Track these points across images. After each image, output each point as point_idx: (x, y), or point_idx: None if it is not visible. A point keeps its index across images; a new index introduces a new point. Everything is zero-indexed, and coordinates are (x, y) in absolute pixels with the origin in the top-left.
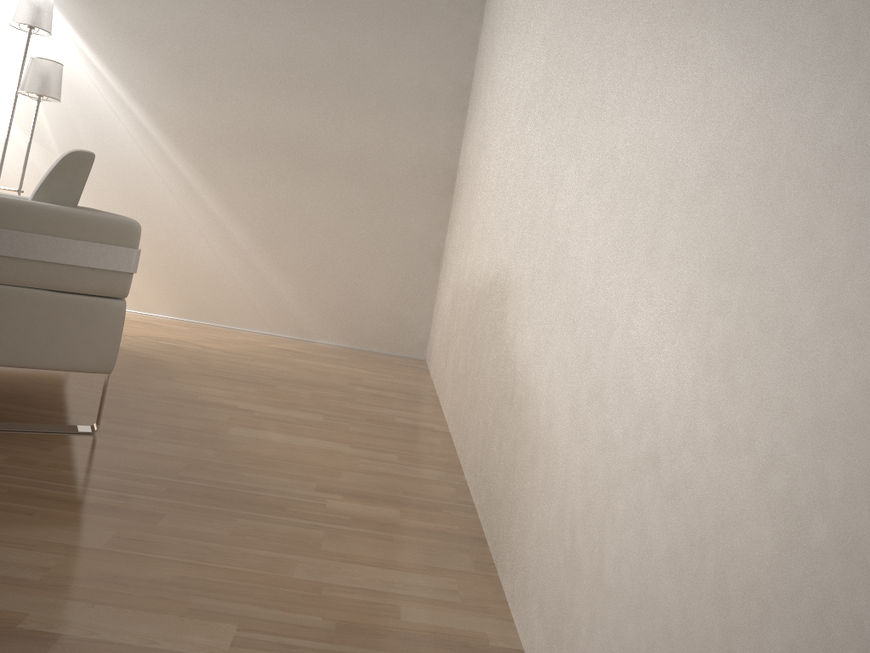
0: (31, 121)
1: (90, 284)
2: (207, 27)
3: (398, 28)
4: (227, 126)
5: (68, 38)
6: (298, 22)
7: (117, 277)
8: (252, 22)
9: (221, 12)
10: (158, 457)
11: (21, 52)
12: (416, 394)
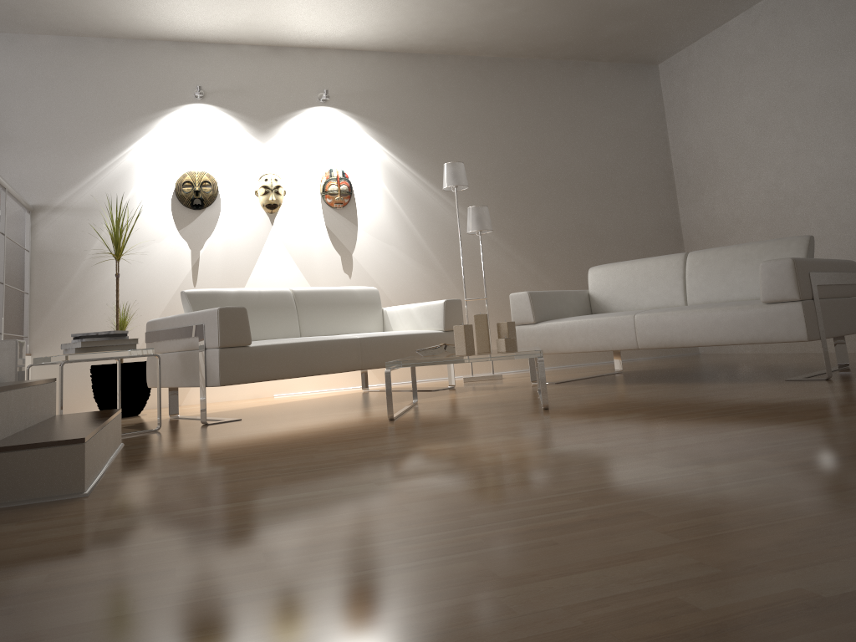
0: (421, 253)
1: None
2: (513, 164)
3: (622, 142)
4: (543, 228)
5: (428, 190)
6: (565, 150)
7: None
8: (539, 155)
9: (518, 152)
10: None
11: (401, 206)
12: (791, 354)
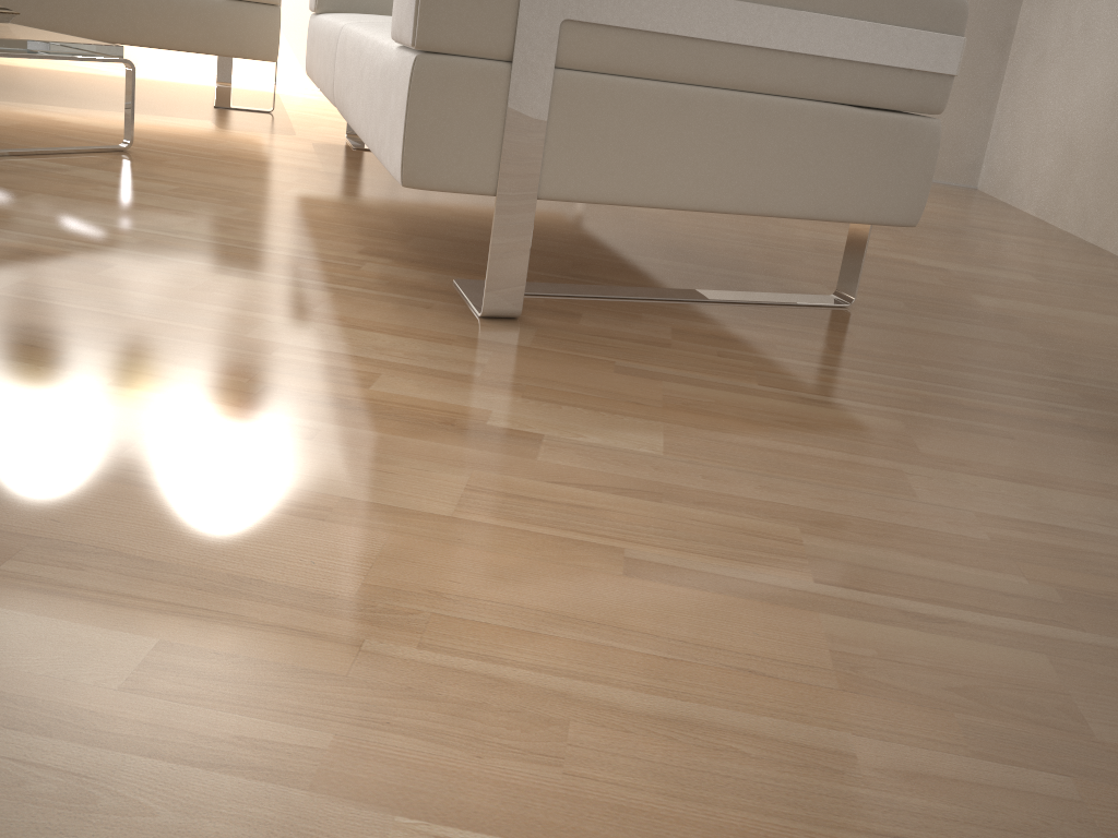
0: None
1: (904, 95)
2: None
3: None
4: None
5: None
6: None
7: (936, 83)
8: None
9: None
10: (977, 343)
11: None
12: (1061, 240)
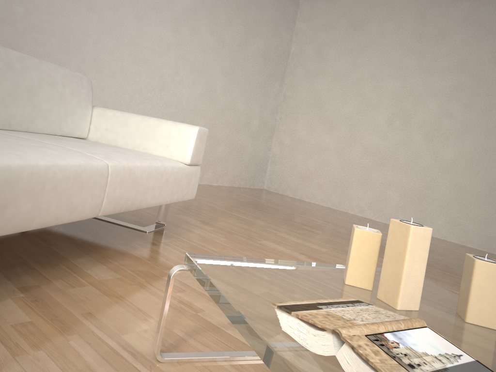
0: None
1: None
2: None
3: None
4: None
5: None
6: None
7: None
8: None
9: None
10: None
11: None
12: None
